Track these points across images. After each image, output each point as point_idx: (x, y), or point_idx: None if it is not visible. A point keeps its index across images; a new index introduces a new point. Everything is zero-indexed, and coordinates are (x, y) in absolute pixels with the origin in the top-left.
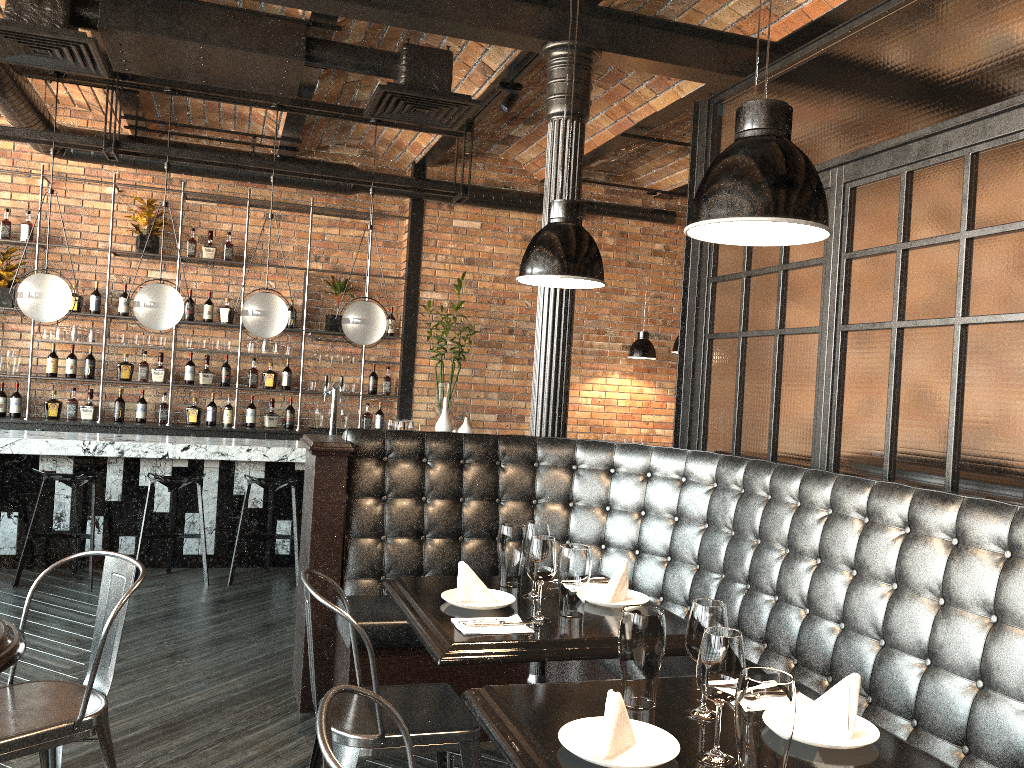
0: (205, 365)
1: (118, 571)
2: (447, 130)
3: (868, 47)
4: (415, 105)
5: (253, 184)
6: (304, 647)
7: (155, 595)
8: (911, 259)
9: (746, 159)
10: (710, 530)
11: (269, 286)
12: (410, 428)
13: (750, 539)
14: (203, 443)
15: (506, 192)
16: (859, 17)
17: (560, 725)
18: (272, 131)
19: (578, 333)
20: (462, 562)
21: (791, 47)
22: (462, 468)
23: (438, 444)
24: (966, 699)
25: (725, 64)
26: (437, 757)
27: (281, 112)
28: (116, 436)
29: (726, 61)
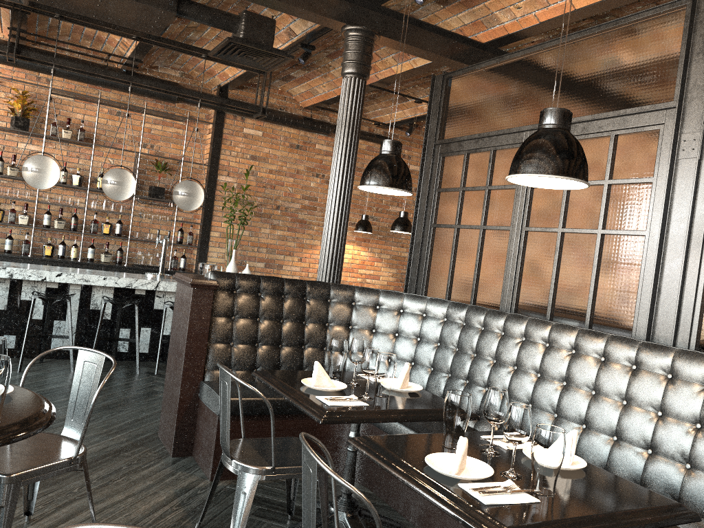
0: (59, 215)
1: (89, 360)
2: (253, 68)
3: (554, 60)
4: (248, 53)
5: (101, 88)
6: (177, 414)
7: (37, 377)
8: (572, 192)
9: (551, 141)
10: (441, 347)
11: (109, 162)
12: (216, 270)
13: (469, 353)
14: (71, 272)
15: (282, 113)
16: (550, 41)
17: (419, 457)
18: (122, 52)
19: (321, 212)
20: (317, 361)
21: (492, 47)
22: (283, 301)
23: (269, 284)
24: (607, 446)
25: (452, 53)
26: (286, 483)
27: (134, 41)
28: (2, 263)
29: (453, 51)
